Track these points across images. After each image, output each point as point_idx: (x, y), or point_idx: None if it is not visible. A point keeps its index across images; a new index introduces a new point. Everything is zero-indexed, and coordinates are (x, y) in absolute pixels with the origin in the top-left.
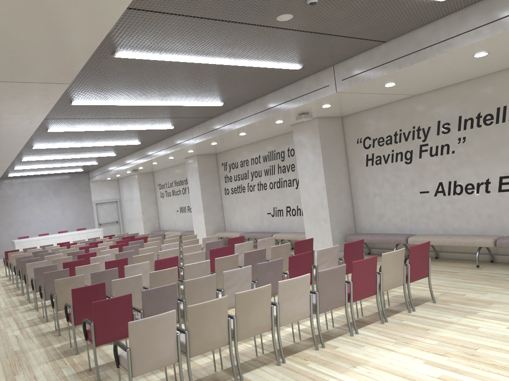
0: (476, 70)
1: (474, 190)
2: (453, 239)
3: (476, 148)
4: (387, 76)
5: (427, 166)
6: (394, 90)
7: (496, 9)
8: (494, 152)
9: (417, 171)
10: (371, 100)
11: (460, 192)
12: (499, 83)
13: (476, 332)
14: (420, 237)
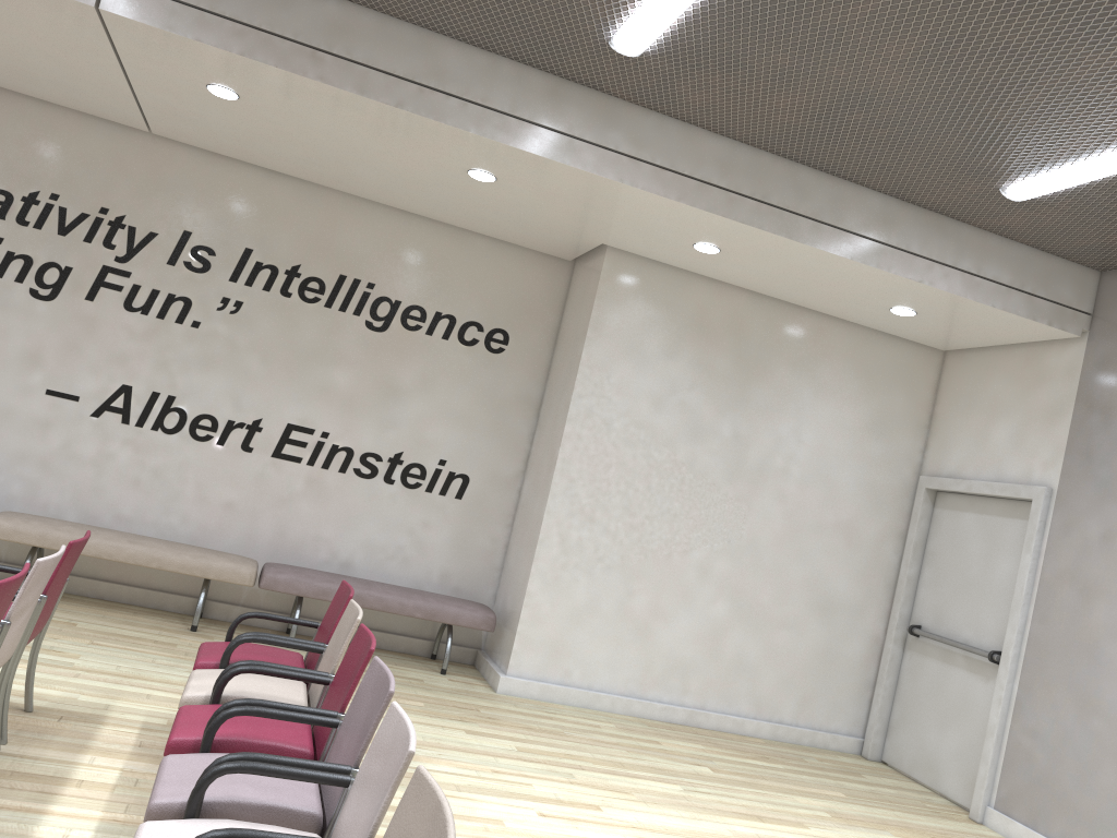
0: (373, 182)
1: (216, 436)
2: (149, 550)
3: (261, 339)
4: (296, 83)
5: (103, 330)
6: (175, 101)
7: (621, 131)
8: (297, 366)
9: (65, 331)
10: (50, 74)
11: (174, 429)
12: (364, 226)
13: (519, 835)
14: (36, 525)
